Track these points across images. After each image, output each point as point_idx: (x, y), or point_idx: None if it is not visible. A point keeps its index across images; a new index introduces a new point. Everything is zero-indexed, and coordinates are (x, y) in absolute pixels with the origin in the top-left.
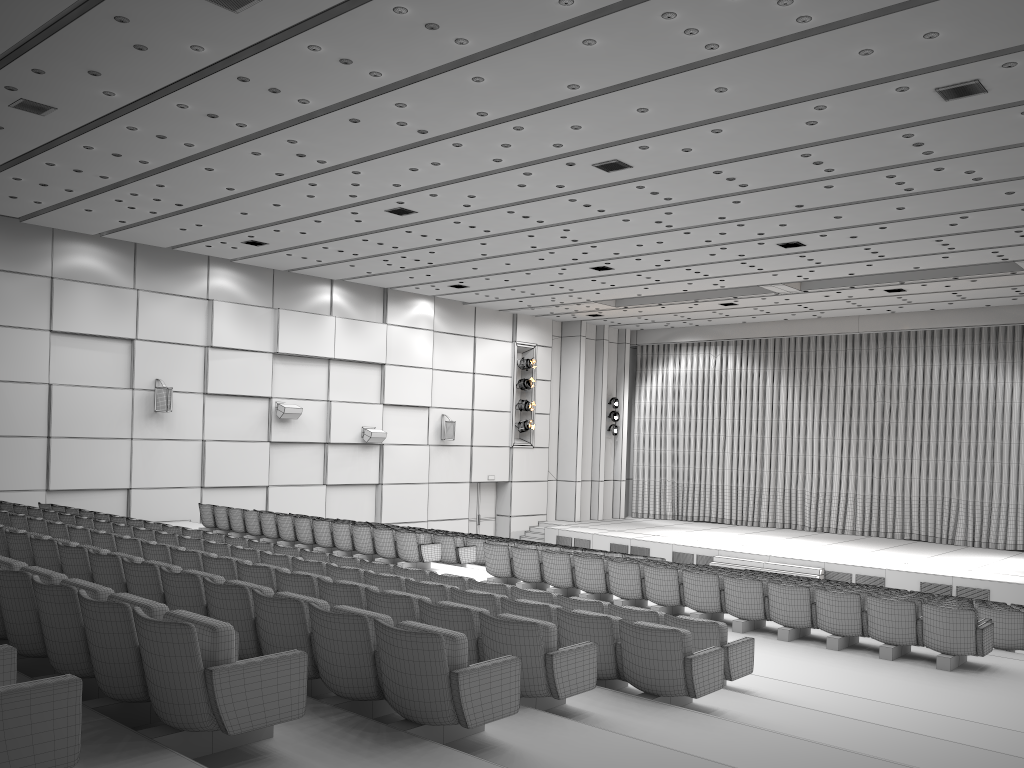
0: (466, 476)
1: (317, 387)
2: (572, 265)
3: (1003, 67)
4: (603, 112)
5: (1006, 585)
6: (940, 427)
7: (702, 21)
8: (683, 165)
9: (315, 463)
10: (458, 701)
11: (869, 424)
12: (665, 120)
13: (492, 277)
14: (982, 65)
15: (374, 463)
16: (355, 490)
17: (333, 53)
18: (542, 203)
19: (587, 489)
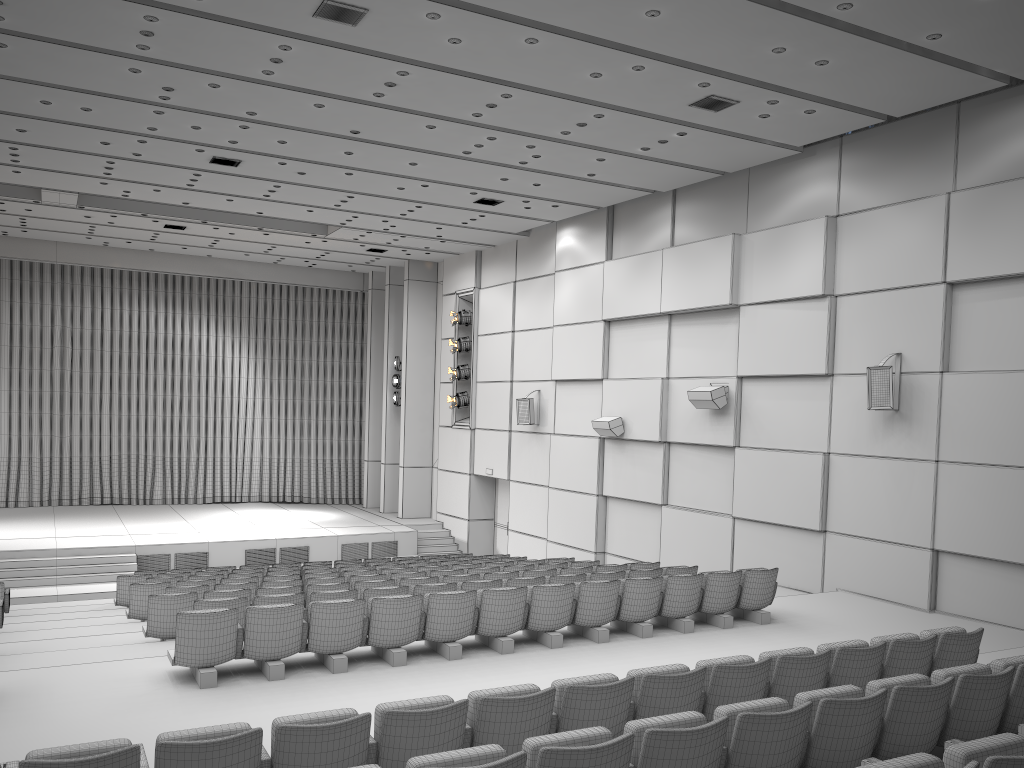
0: None
1: None
2: None
3: (768, 102)
4: None
5: (323, 539)
6: (134, 379)
7: None
8: (400, 51)
9: None
10: None
11: (46, 373)
12: (537, 7)
13: None
14: (767, 95)
15: None
16: None
17: None
18: None
19: None
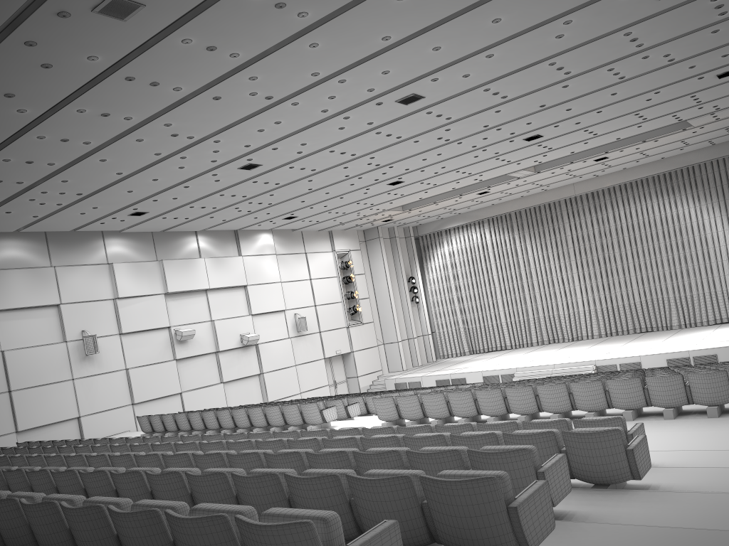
0: (321, 354)
1: (201, 312)
2: (374, 185)
3: None
4: (407, 56)
5: (728, 348)
6: (645, 250)
7: None
8: (462, 89)
9: (211, 368)
10: (520, 531)
11: (594, 258)
12: (452, 54)
13: (315, 206)
14: None
15: (254, 359)
16: (244, 382)
17: (201, 43)
18: (356, 139)
19: (406, 346)
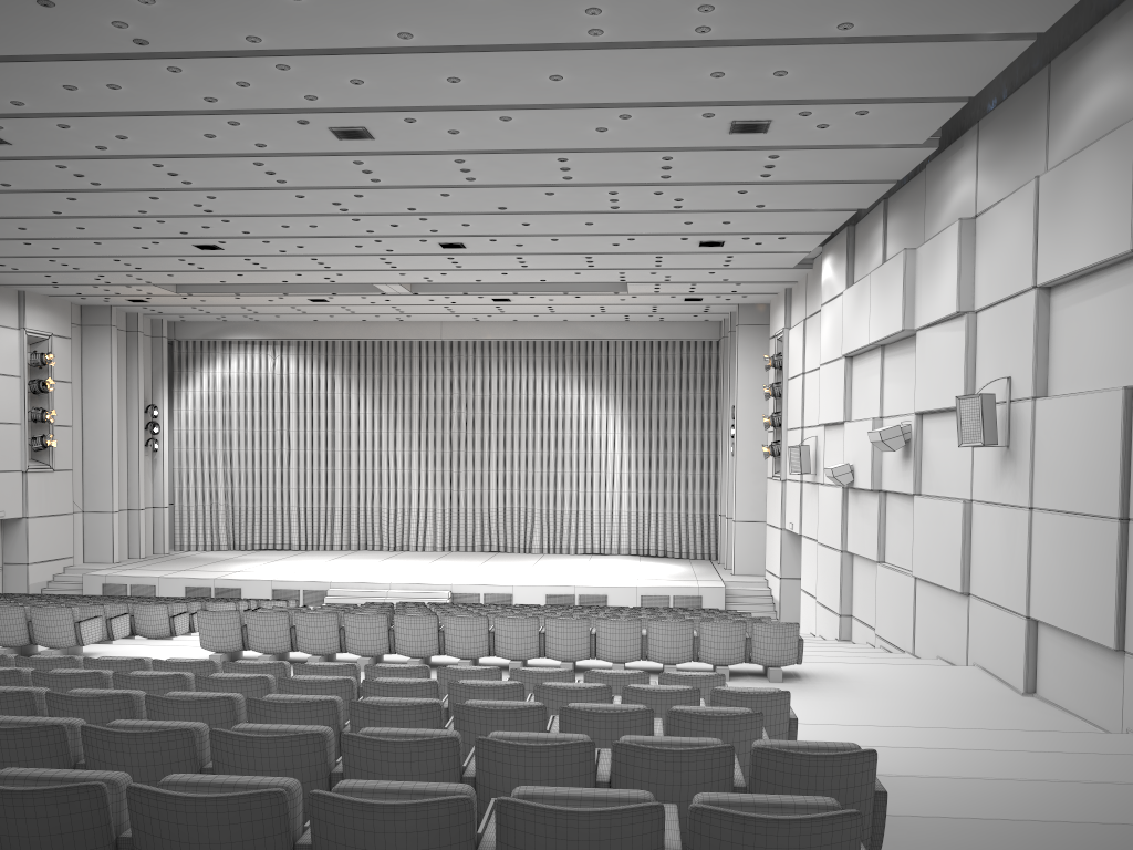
0: None
1: None
2: (172, 239)
3: (799, 114)
4: (408, 72)
5: (621, 589)
6: (515, 438)
7: (615, 4)
8: (432, 147)
9: None
10: (881, 824)
11: (446, 435)
12: (466, 96)
13: (38, 242)
14: (787, 109)
15: None
16: None
17: None
18: (214, 161)
19: (124, 521)
